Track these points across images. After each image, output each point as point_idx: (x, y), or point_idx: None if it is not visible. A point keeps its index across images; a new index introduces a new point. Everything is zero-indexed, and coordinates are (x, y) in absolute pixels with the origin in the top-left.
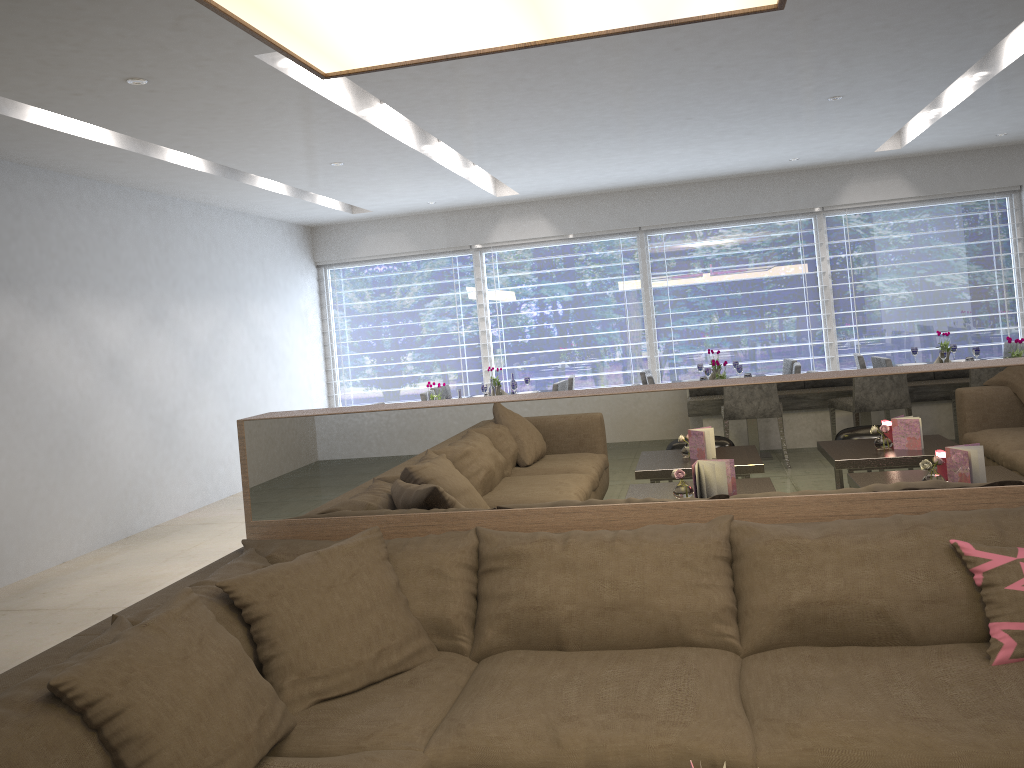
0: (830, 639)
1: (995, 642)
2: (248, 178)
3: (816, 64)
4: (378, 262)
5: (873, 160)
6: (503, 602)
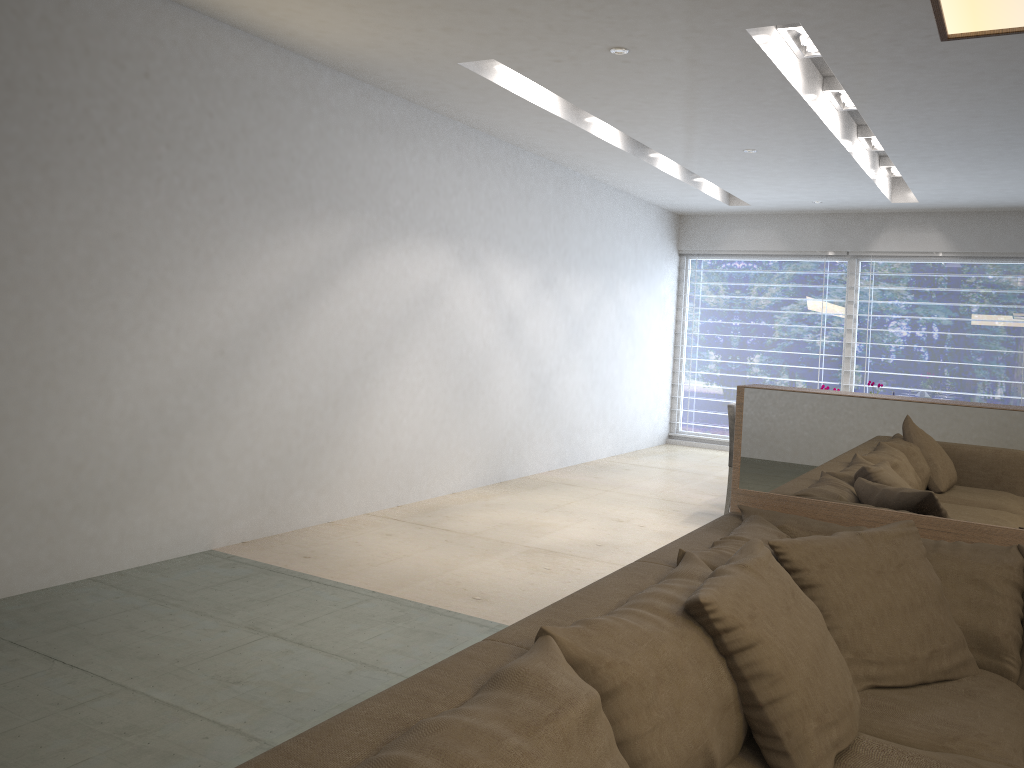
0: None
1: None
2: (651, 158)
3: None
4: (743, 258)
5: None
6: None
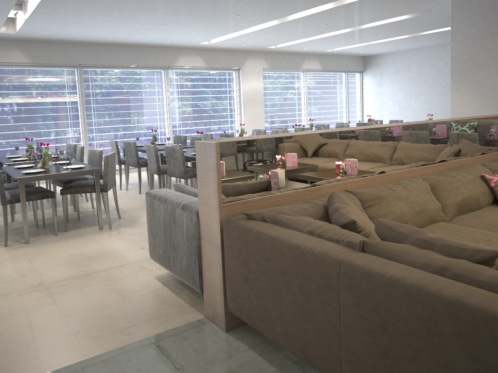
0: (465, 211)
1: None
2: None
3: None
4: None
5: (191, 47)
6: (385, 218)
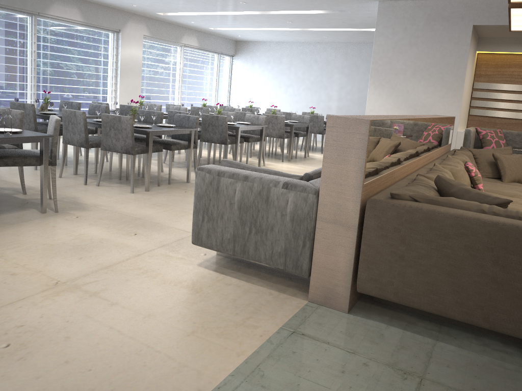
0: None
1: (481, 189)
2: None
3: None
4: None
5: None
6: None
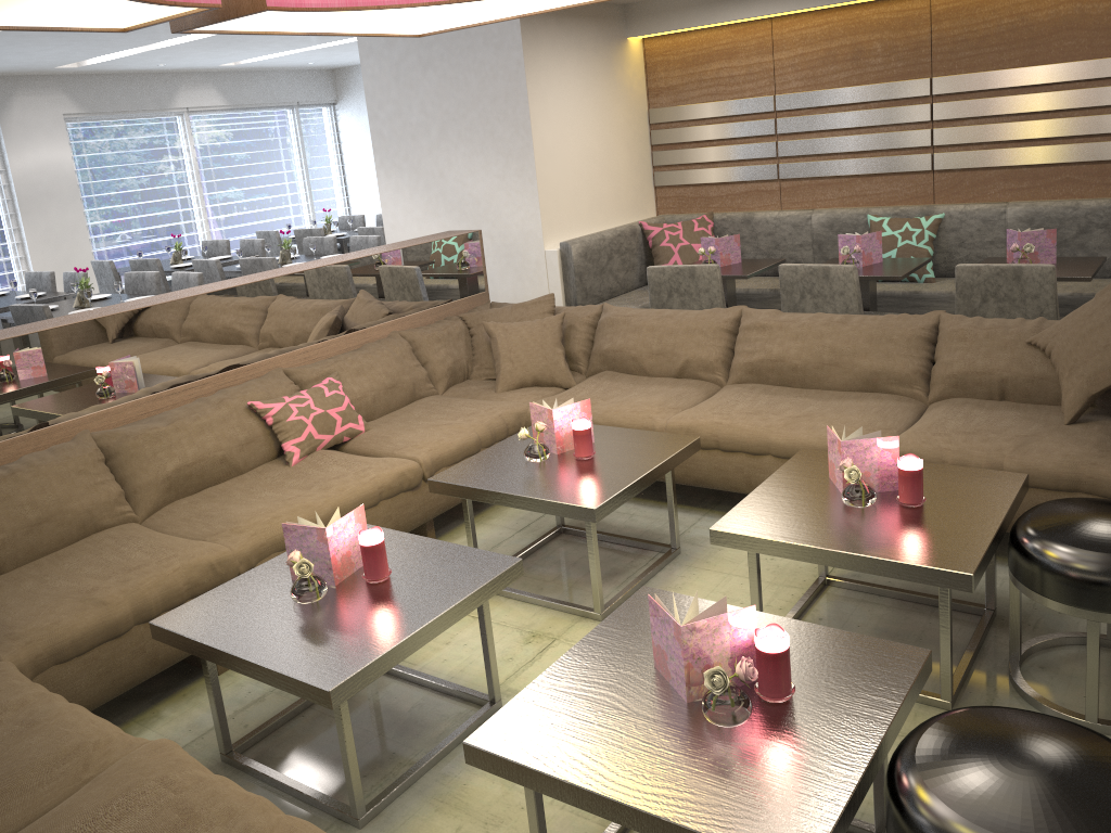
0: (195, 488)
1: (290, 453)
2: None
3: None
4: None
5: None
6: None
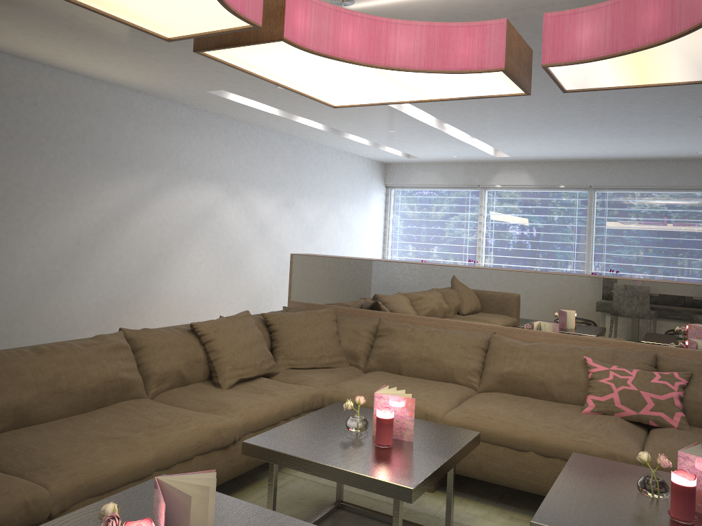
0: (518, 392)
1: (586, 404)
2: (345, 134)
3: (672, 98)
4: (422, 188)
5: None
6: (380, 349)
